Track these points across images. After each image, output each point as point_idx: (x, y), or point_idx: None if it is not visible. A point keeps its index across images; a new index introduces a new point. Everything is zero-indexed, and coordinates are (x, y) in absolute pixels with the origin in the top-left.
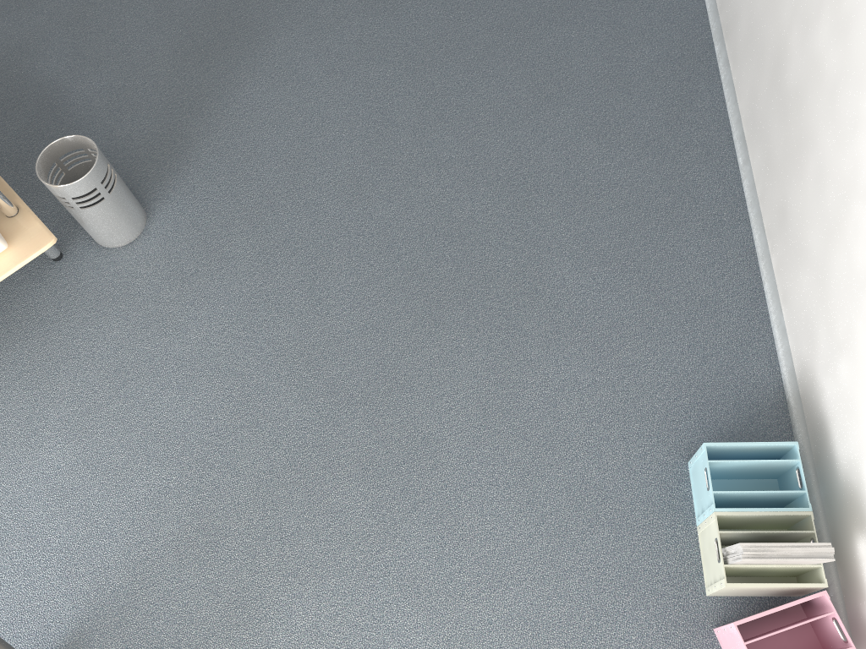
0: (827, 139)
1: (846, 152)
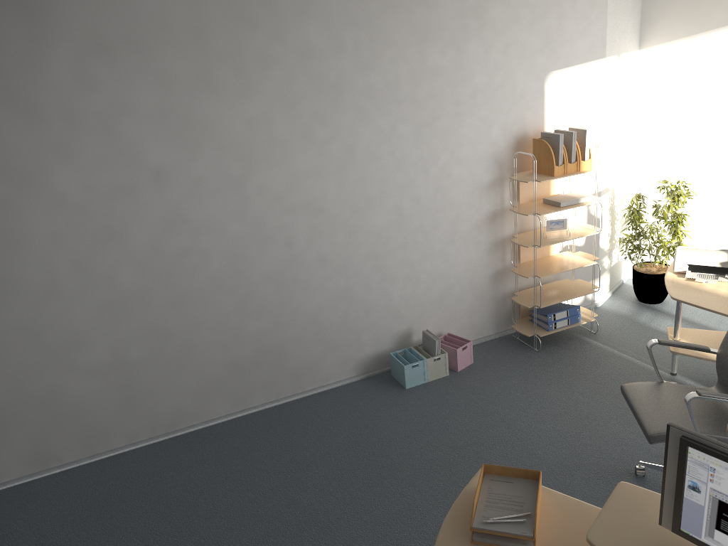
0: (289, 331)
1: (301, 319)
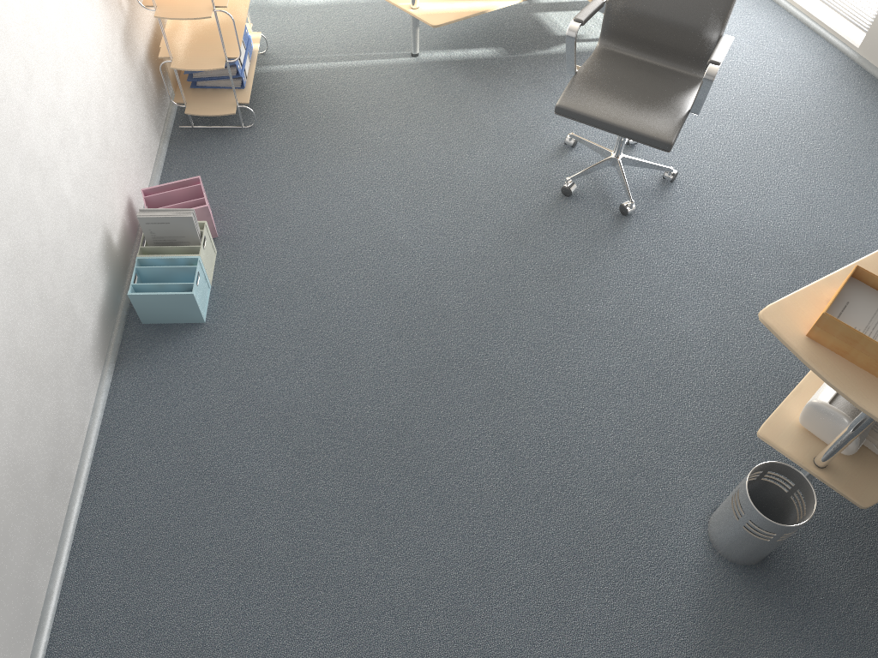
0: (3, 425)
1: (2, 382)
